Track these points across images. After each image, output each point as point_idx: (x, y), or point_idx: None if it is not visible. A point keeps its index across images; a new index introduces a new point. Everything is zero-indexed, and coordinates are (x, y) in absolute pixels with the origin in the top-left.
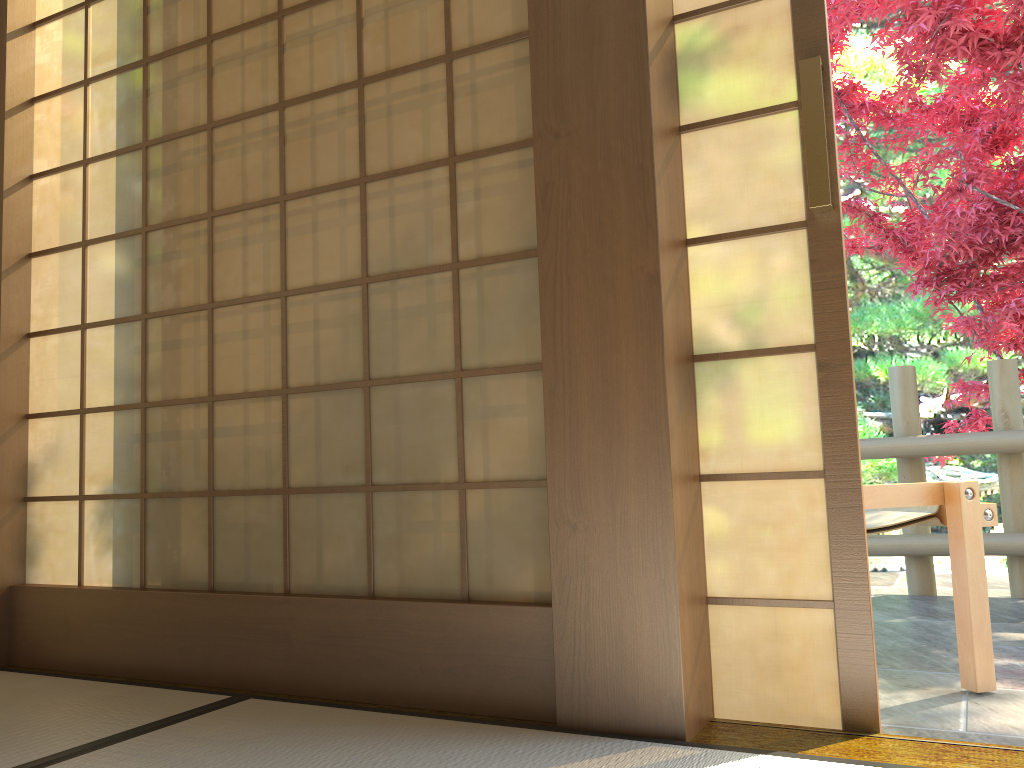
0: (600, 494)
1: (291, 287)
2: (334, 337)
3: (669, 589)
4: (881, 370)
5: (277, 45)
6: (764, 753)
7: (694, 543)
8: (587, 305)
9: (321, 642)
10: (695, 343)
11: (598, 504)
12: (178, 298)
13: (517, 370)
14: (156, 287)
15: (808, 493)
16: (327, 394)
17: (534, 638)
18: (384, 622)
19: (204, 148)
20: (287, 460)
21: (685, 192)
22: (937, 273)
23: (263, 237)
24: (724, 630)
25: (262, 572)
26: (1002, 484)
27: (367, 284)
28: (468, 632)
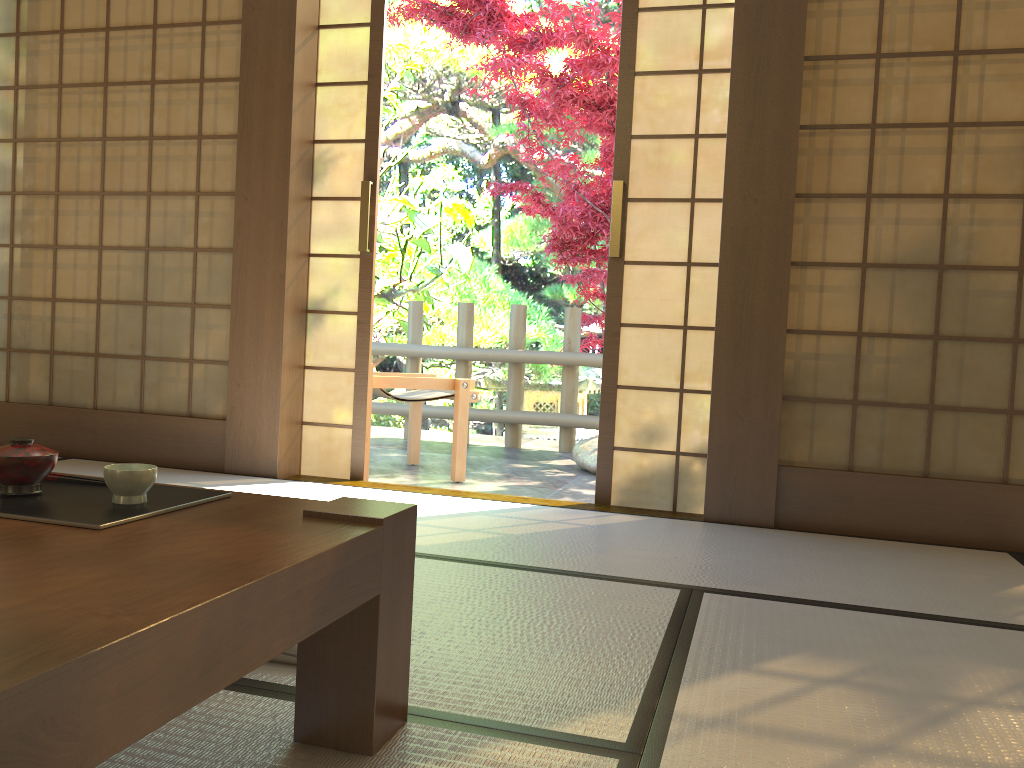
0: (251, 371)
1: (105, 244)
2: (128, 276)
3: (276, 414)
4: (571, 294)
5: (103, 102)
6: (304, 481)
7: (295, 396)
8: (253, 283)
9: (113, 433)
10: (309, 304)
11: (250, 375)
12: (34, 238)
13: (222, 307)
14: (20, 229)
15: (348, 378)
16: (123, 306)
17: (219, 434)
18: (147, 425)
19: (54, 152)
20: (98, 339)
21: (311, 230)
22: (560, 243)
23: (89, 213)
24: (308, 436)
25: (81, 397)
26: (562, 384)
27: (148, 251)
28: (188, 431)
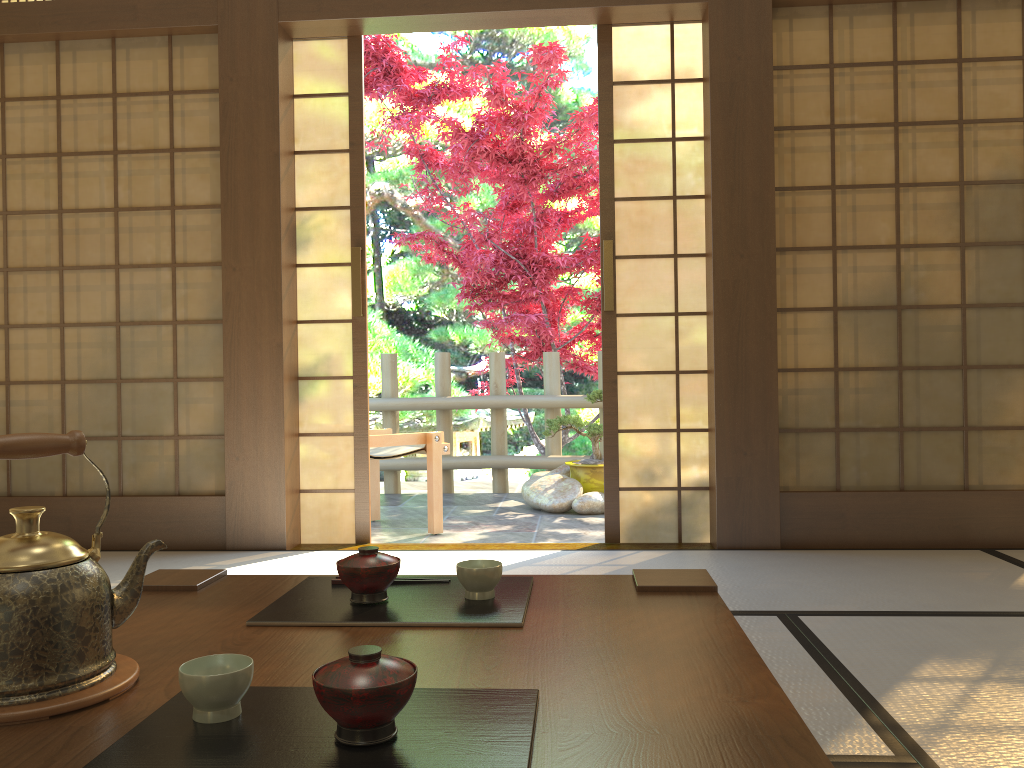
0: (251, 443)
1: (67, 321)
2: (97, 353)
3: (281, 485)
4: (457, 335)
5: (57, 173)
6: (318, 550)
7: (294, 465)
8: (247, 354)
9: (91, 520)
10: (299, 371)
11: (250, 448)
12: None
13: (209, 380)
14: None
15: (347, 442)
16: (92, 385)
17: (215, 511)
18: (131, 508)
19: (0, 226)
20: (65, 421)
21: (298, 297)
22: (472, 290)
23: (47, 289)
24: (307, 504)
25: (47, 484)
26: (492, 426)
27: (120, 326)
28: (180, 510)
